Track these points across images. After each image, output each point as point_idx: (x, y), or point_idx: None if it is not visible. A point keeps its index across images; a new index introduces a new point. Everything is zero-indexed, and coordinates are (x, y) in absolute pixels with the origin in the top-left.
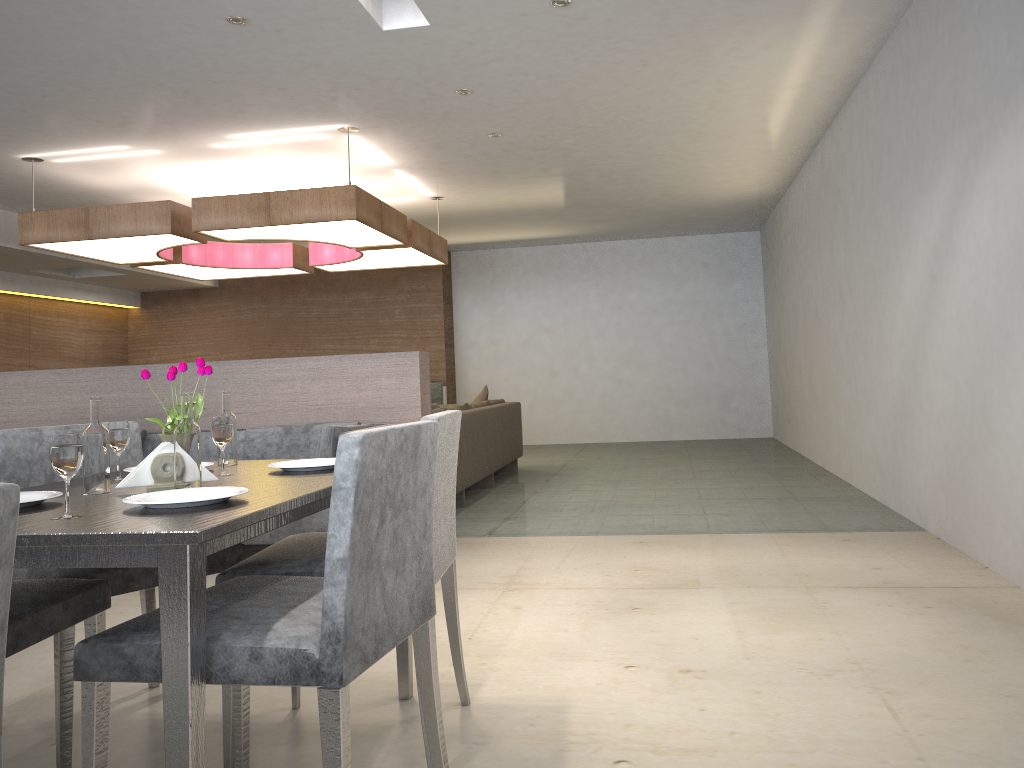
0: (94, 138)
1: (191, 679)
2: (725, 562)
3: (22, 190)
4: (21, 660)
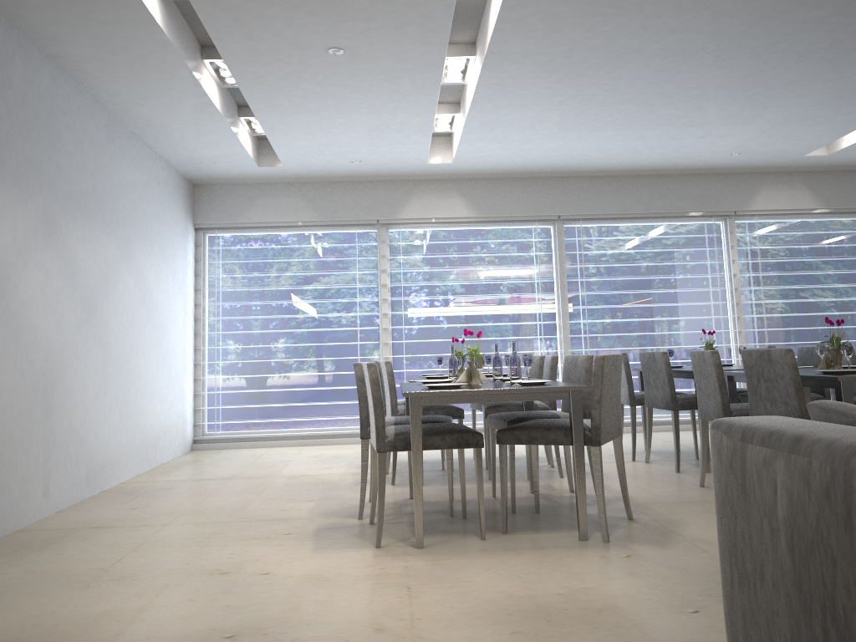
0: None
1: None
2: None
3: None
4: None
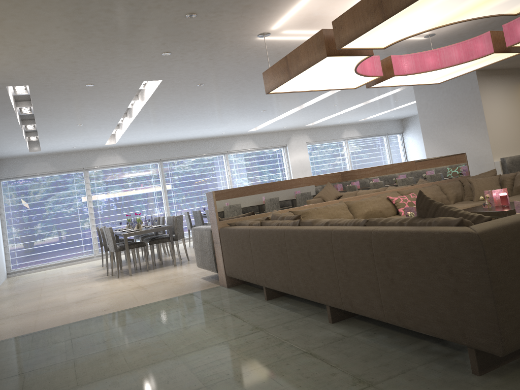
0: None
1: None
2: (64, 311)
3: None
4: None
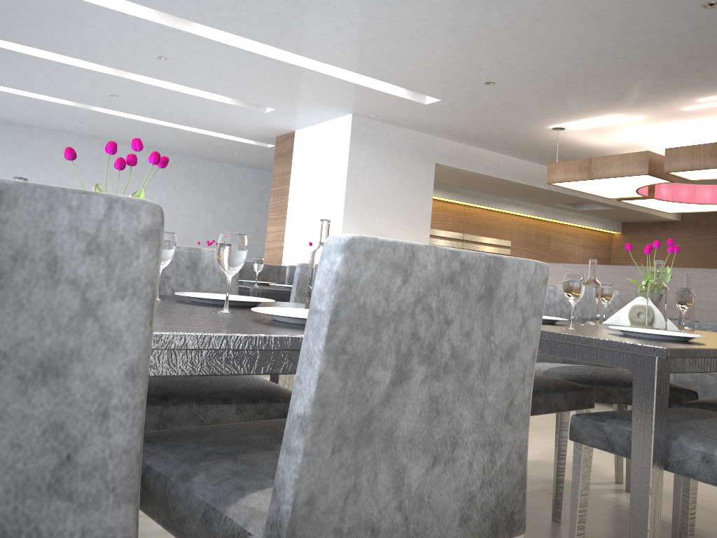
0: (597, 110)
1: (652, 459)
2: None
3: (550, 150)
4: (533, 439)
